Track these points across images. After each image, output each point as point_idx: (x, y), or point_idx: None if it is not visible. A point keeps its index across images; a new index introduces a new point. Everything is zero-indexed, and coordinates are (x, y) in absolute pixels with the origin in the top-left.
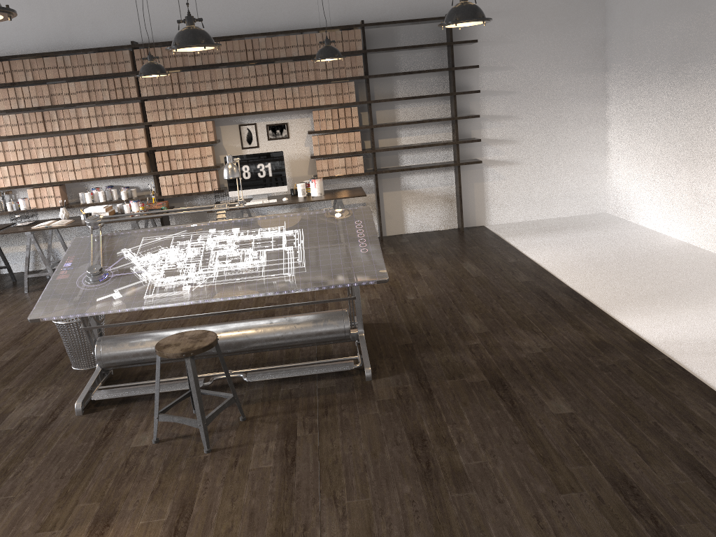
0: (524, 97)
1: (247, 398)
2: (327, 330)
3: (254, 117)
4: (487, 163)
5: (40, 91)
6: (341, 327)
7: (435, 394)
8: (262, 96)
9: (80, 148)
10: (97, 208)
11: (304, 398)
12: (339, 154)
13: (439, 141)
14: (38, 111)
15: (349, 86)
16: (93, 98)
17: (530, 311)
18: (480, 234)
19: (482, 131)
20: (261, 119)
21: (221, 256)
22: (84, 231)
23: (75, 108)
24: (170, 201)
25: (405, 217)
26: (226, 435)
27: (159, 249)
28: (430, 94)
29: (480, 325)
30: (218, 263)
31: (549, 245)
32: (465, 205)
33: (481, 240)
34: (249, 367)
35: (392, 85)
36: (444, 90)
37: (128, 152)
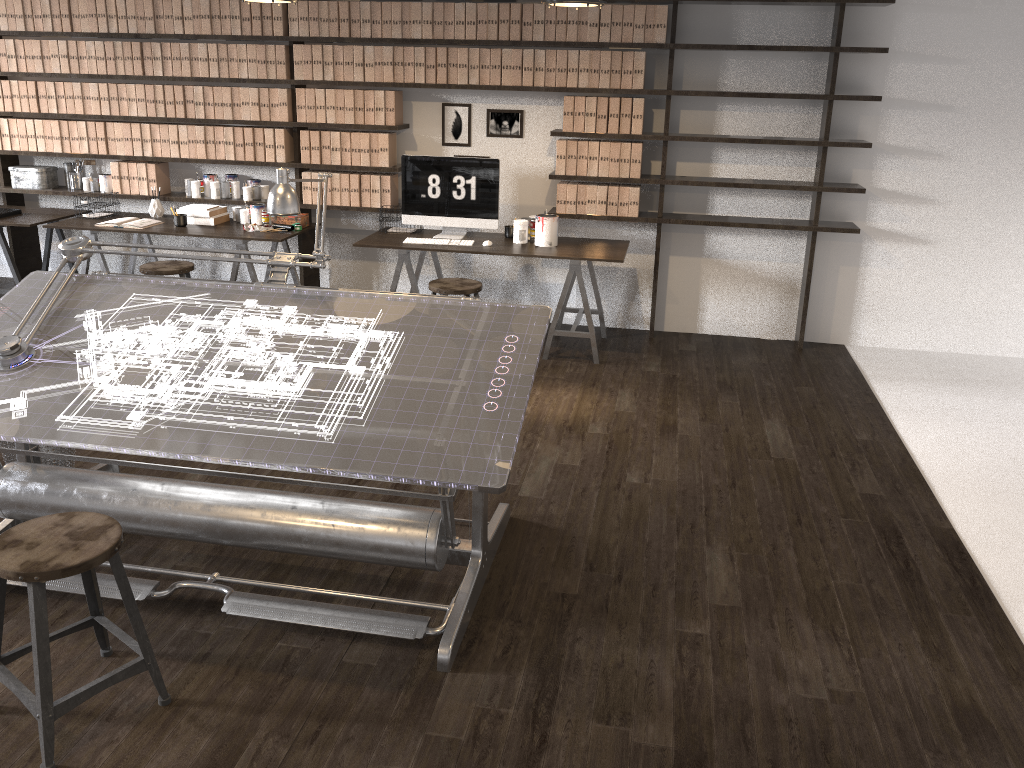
0: (970, 120)
1: (209, 648)
2: (392, 547)
3: (470, 93)
4: (873, 235)
5: (141, 8)
6: (419, 548)
7: (549, 755)
8: (482, 58)
9: (190, 108)
10: (198, 208)
11: (302, 680)
12: (599, 178)
13: (787, 181)
14: (143, 41)
15: (636, 59)
16: (216, 29)
17: (847, 575)
18: (829, 363)
19: (873, 173)
20: (481, 98)
21: (231, 360)
22: (195, 238)
23: (189, 43)
24: (321, 213)
25: (703, 305)
26: (110, 735)
27: (141, 324)
28: (786, 91)
29: (730, 585)
30: (218, 374)
31: (951, 415)
32: (815, 302)
33: (824, 377)
34: (264, 568)
35: (718, 67)
36: (814, 88)
37: (259, 124)
